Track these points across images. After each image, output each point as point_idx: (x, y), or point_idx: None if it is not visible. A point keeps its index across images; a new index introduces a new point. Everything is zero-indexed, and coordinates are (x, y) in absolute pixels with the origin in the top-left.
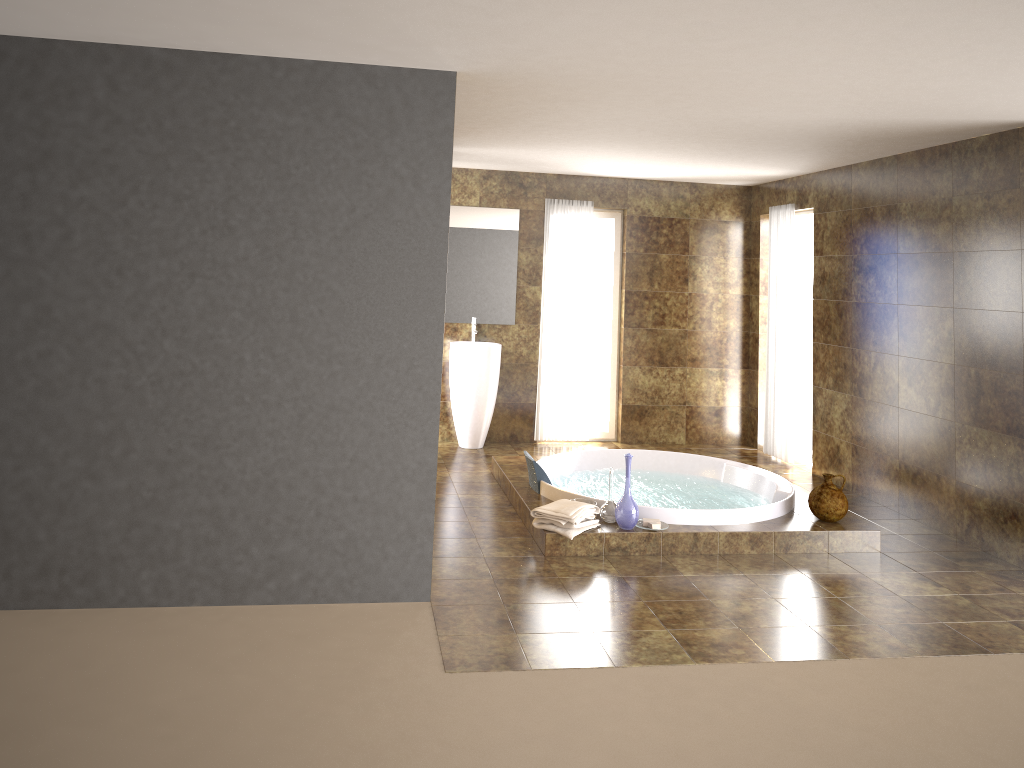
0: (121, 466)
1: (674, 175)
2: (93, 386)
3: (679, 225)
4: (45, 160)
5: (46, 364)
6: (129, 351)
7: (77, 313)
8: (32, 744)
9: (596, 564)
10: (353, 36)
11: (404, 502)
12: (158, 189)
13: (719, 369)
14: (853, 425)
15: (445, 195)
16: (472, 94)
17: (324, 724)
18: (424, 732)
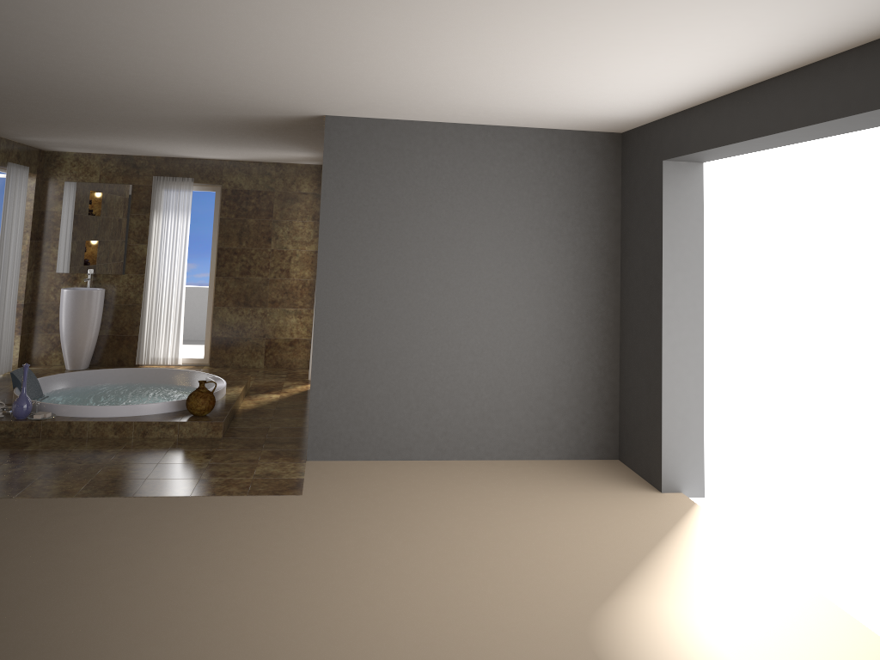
0: None
1: (246, 157)
2: None
3: (266, 196)
4: None
5: None
6: None
7: None
8: None
9: None
10: None
11: None
12: None
13: (295, 309)
14: None
15: None
16: None
17: None
18: None
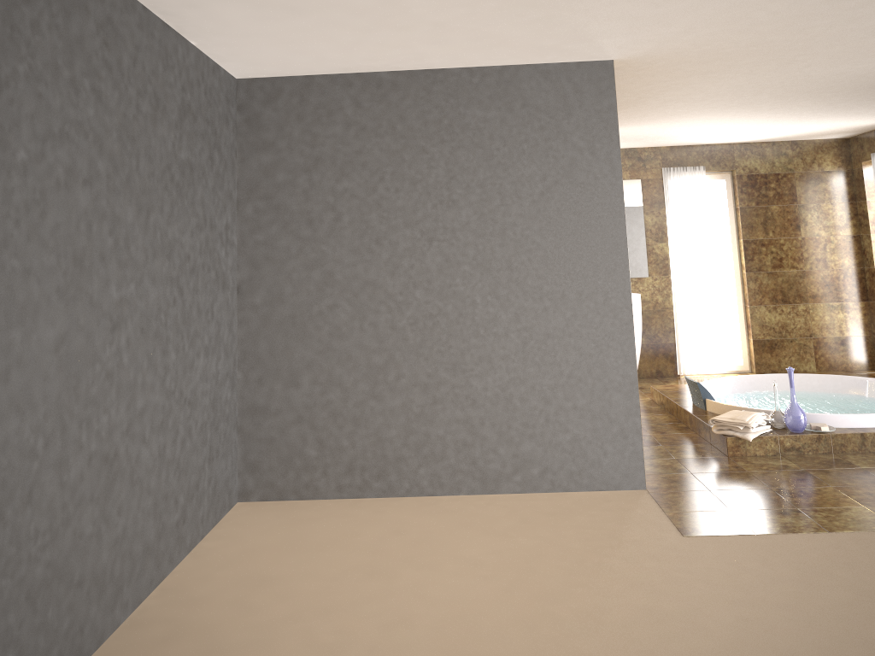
0: (395, 388)
1: (777, 135)
2: (368, 329)
3: (785, 179)
4: (316, 164)
5: (334, 314)
6: (391, 301)
7: (351, 275)
8: (393, 580)
9: (776, 461)
10: (539, 40)
11: (614, 409)
12: (397, 177)
13: (839, 303)
14: None
15: (616, 159)
16: (619, 79)
17: (603, 569)
18: (686, 575)
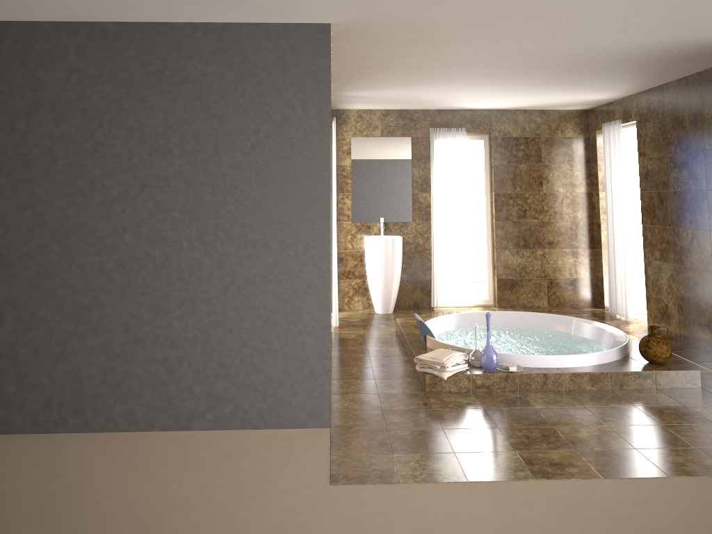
0: (98, 328)
1: (526, 104)
2: (76, 270)
3: (533, 142)
4: (36, 108)
5: (43, 255)
6: (100, 243)
7: (63, 217)
8: None
9: (465, 398)
10: None
11: (306, 352)
12: (116, 124)
13: (571, 249)
14: (677, 288)
15: (326, 117)
16: (350, 43)
17: (226, 526)
18: None
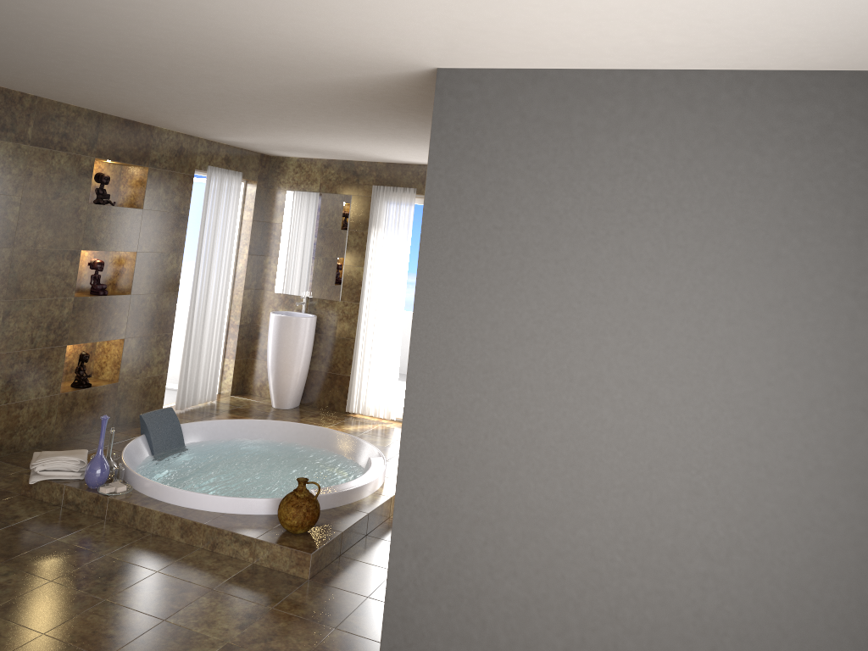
0: None
1: None
2: None
3: None
4: None
5: None
6: None
7: None
8: None
9: (31, 511)
10: None
11: None
12: None
13: None
14: None
15: None
16: (9, 84)
17: None
18: None
